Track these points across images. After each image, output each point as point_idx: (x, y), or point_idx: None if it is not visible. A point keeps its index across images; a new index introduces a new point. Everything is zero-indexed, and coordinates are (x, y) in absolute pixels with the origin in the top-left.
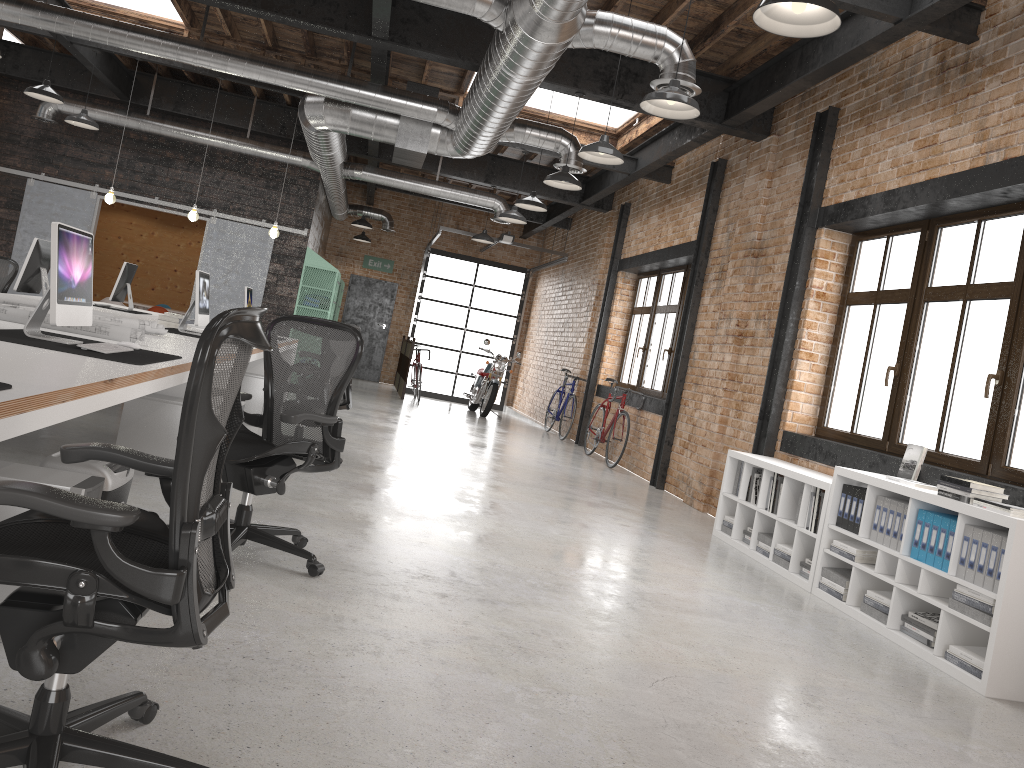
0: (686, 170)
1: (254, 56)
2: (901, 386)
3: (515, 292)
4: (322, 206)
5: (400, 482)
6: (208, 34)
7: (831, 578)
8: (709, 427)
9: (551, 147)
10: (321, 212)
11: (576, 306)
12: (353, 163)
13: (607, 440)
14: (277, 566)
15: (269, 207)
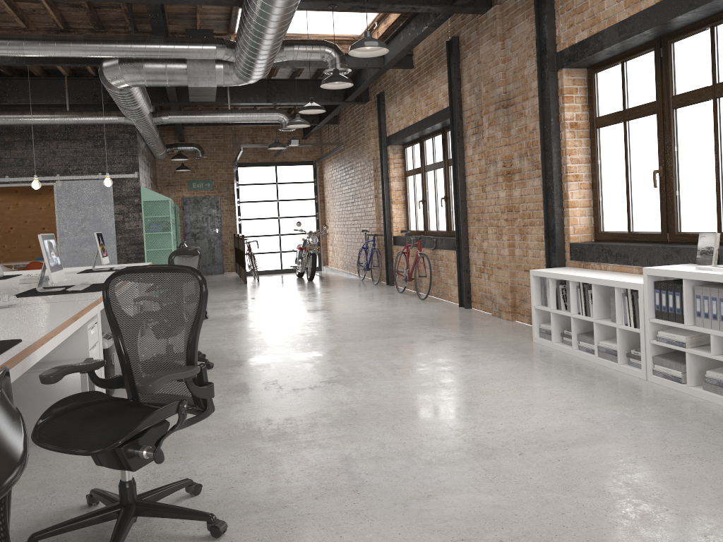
0: (424, 54)
1: (45, 36)
2: (669, 184)
3: (309, 181)
4: (144, 151)
5: (268, 371)
6: (6, 30)
7: (664, 365)
8: (500, 252)
9: (318, 57)
10: (145, 156)
11: (359, 180)
12: (159, 111)
13: (414, 278)
14: (177, 535)
15: (101, 162)
